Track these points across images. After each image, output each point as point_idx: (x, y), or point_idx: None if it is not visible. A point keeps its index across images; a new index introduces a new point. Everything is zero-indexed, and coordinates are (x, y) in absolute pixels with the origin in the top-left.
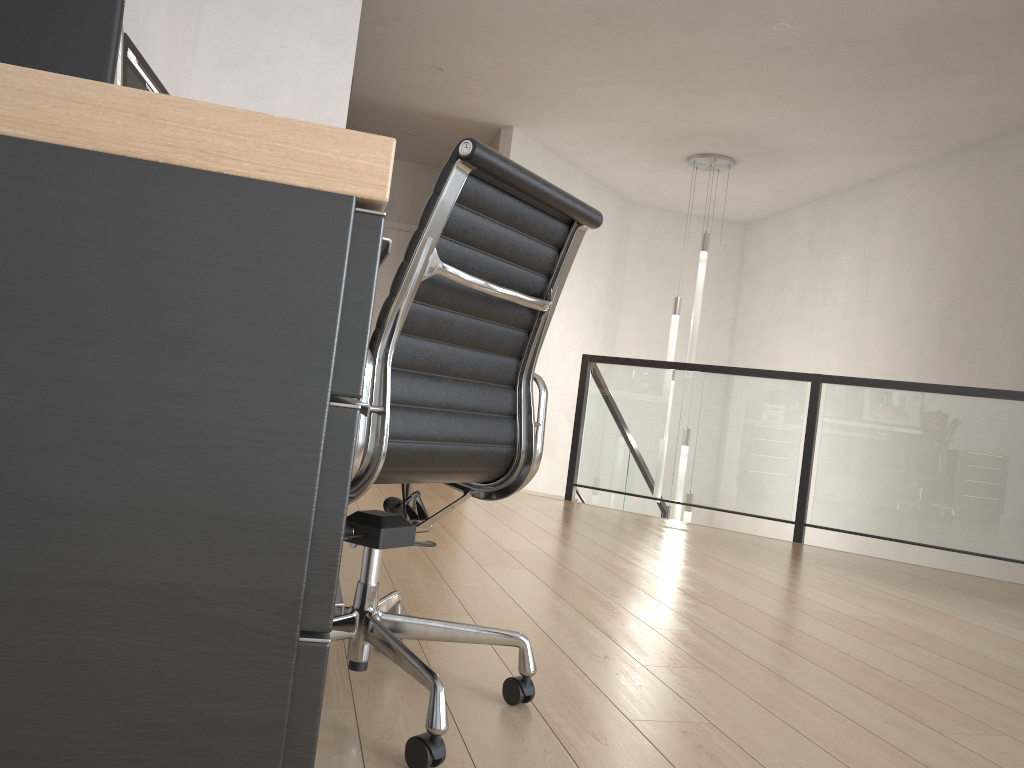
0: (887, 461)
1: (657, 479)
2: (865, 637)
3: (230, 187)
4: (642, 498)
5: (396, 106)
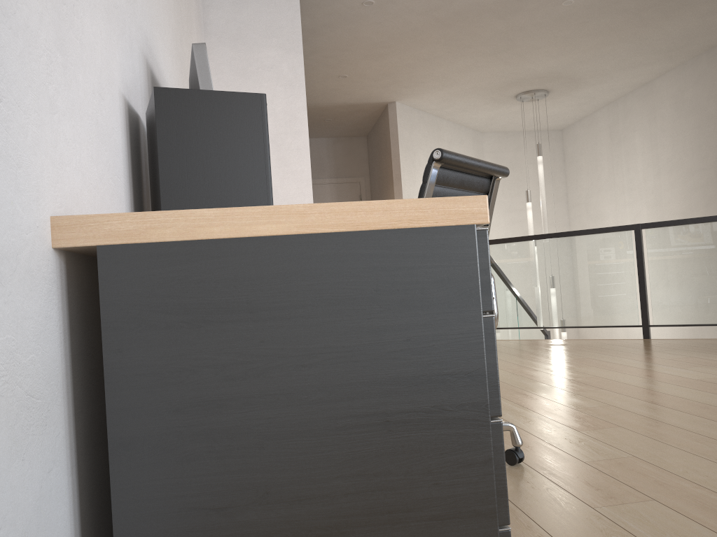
0: (698, 273)
1: (541, 314)
2: (713, 391)
3: (424, 232)
4: (530, 329)
5: (317, 105)
